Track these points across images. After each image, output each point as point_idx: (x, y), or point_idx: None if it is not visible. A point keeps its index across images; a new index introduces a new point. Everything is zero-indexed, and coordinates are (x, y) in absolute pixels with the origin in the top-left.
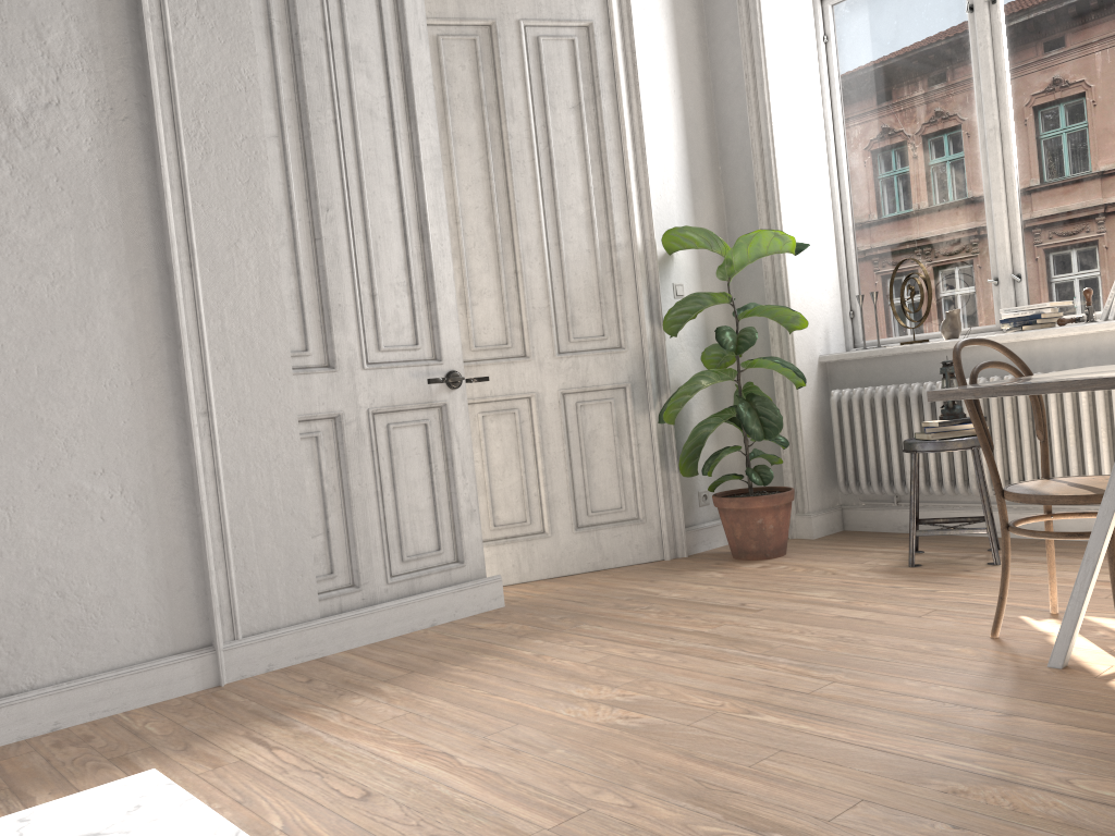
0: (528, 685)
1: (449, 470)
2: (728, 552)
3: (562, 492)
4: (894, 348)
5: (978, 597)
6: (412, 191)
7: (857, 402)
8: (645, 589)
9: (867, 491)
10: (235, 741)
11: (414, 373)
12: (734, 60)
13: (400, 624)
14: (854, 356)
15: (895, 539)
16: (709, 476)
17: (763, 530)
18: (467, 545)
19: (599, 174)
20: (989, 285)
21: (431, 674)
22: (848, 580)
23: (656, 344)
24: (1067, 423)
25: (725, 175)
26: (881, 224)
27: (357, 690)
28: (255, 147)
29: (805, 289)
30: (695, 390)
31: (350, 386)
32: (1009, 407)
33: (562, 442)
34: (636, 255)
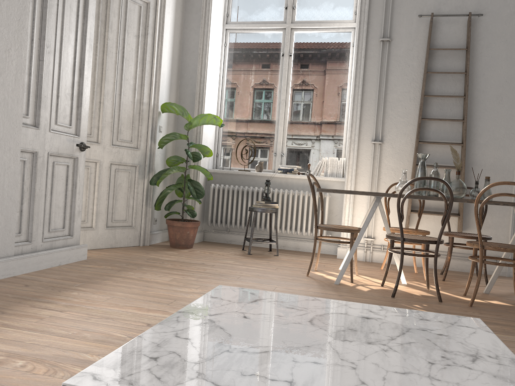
0: (155, 287)
1: (73, 190)
2: (165, 245)
3: (103, 209)
4: (238, 171)
5: (285, 264)
6: (79, 51)
7: (222, 190)
8: (149, 256)
9: (219, 225)
10: (31, 309)
11: (68, 139)
12: (194, 40)
13: (47, 263)
14: (221, 171)
15: (229, 245)
16: (169, 211)
17: (189, 236)
18: (75, 228)
19: (141, 69)
20: (272, 155)
21: (97, 283)
22: (232, 257)
23: (151, 150)
24: (299, 208)
25: (181, 85)
26: (235, 123)
27: (66, 289)
28: (25, 3)
29: (206, 141)
30: (169, 173)
31: (43, 139)
32: (281, 200)
33: (107, 186)
34: (150, 109)
